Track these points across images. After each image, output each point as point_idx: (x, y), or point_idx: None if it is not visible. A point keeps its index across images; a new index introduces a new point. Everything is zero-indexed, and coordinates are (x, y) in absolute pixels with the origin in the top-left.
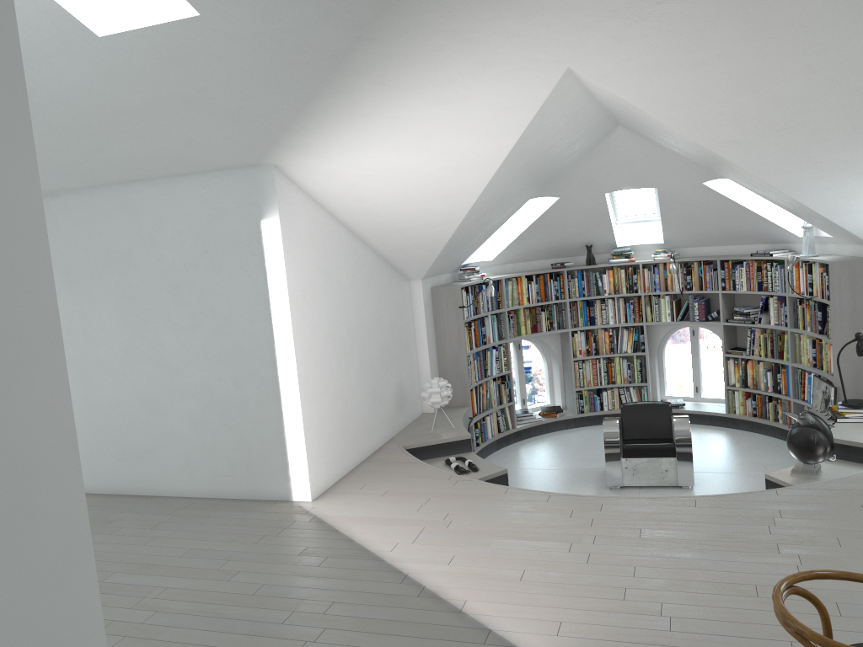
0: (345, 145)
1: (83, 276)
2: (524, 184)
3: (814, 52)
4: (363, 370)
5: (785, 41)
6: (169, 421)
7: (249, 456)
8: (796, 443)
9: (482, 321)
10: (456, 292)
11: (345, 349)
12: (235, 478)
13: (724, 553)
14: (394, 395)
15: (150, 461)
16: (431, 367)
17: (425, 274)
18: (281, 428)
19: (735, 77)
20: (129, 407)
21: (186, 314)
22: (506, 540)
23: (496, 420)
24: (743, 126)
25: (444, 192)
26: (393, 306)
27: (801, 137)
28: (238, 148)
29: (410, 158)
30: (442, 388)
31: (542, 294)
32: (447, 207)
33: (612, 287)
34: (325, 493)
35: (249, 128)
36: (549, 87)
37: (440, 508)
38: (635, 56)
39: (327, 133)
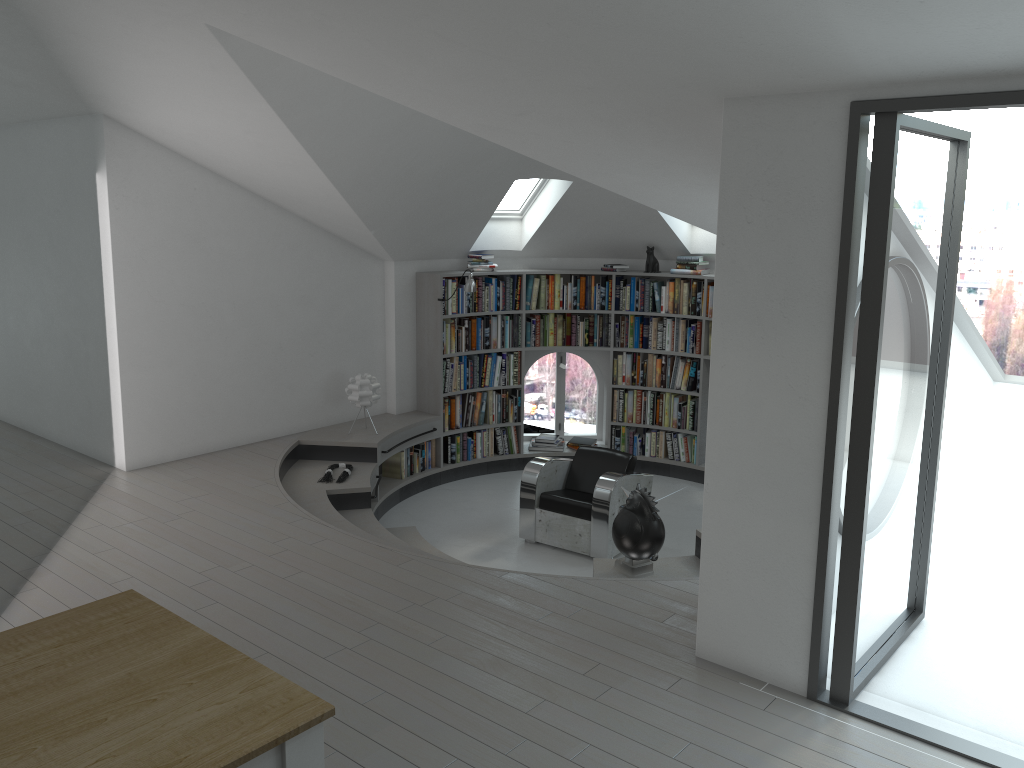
0: (133, 98)
1: (2, 213)
2: (443, 159)
3: (418, 16)
4: (258, 350)
5: (370, 0)
6: (48, 367)
7: (91, 414)
8: (613, 528)
9: (485, 321)
10: (437, 282)
11: (221, 323)
12: (83, 433)
13: (314, 615)
14: (323, 385)
15: (39, 402)
16: (398, 363)
17: (388, 255)
18: (108, 391)
19: (377, 43)
20: (27, 346)
21: (56, 262)
22: (179, 547)
23: (493, 440)
24: (470, 107)
25: (283, 160)
26: (338, 286)
27: (554, 127)
28: (57, 95)
29: (204, 118)
30: (364, 387)
31: (581, 300)
32: (309, 178)
33: (670, 304)
34: (150, 467)
35: (38, 74)
36: (217, 45)
37: (198, 504)
38: (248, 13)
39: (102, 84)
